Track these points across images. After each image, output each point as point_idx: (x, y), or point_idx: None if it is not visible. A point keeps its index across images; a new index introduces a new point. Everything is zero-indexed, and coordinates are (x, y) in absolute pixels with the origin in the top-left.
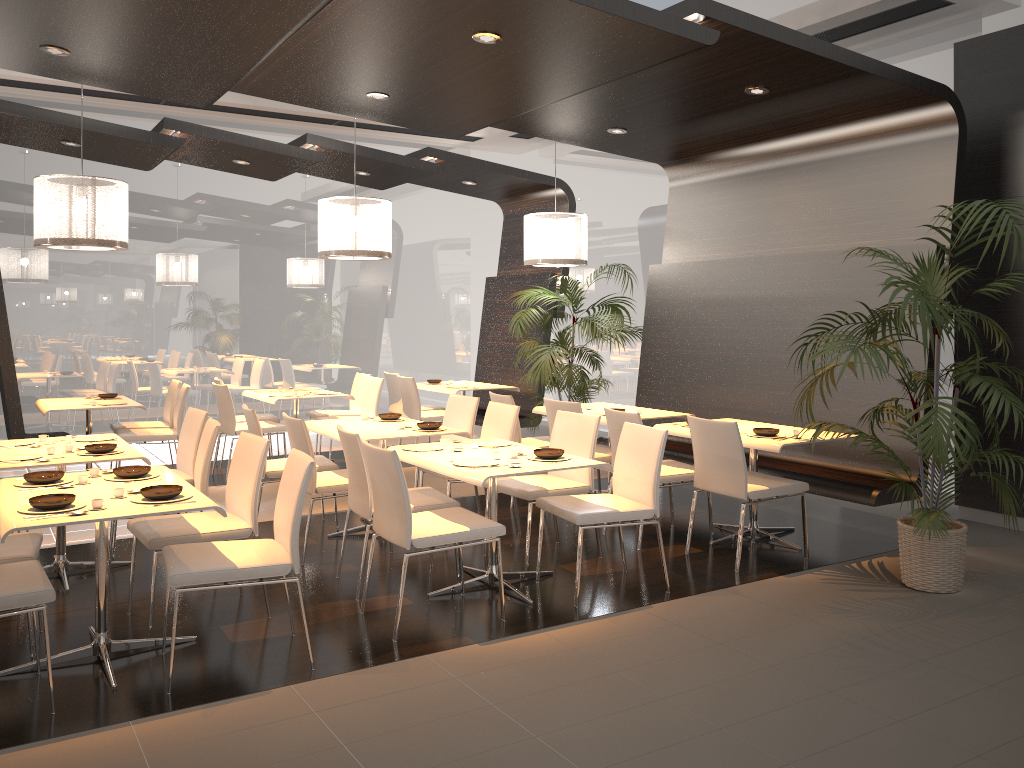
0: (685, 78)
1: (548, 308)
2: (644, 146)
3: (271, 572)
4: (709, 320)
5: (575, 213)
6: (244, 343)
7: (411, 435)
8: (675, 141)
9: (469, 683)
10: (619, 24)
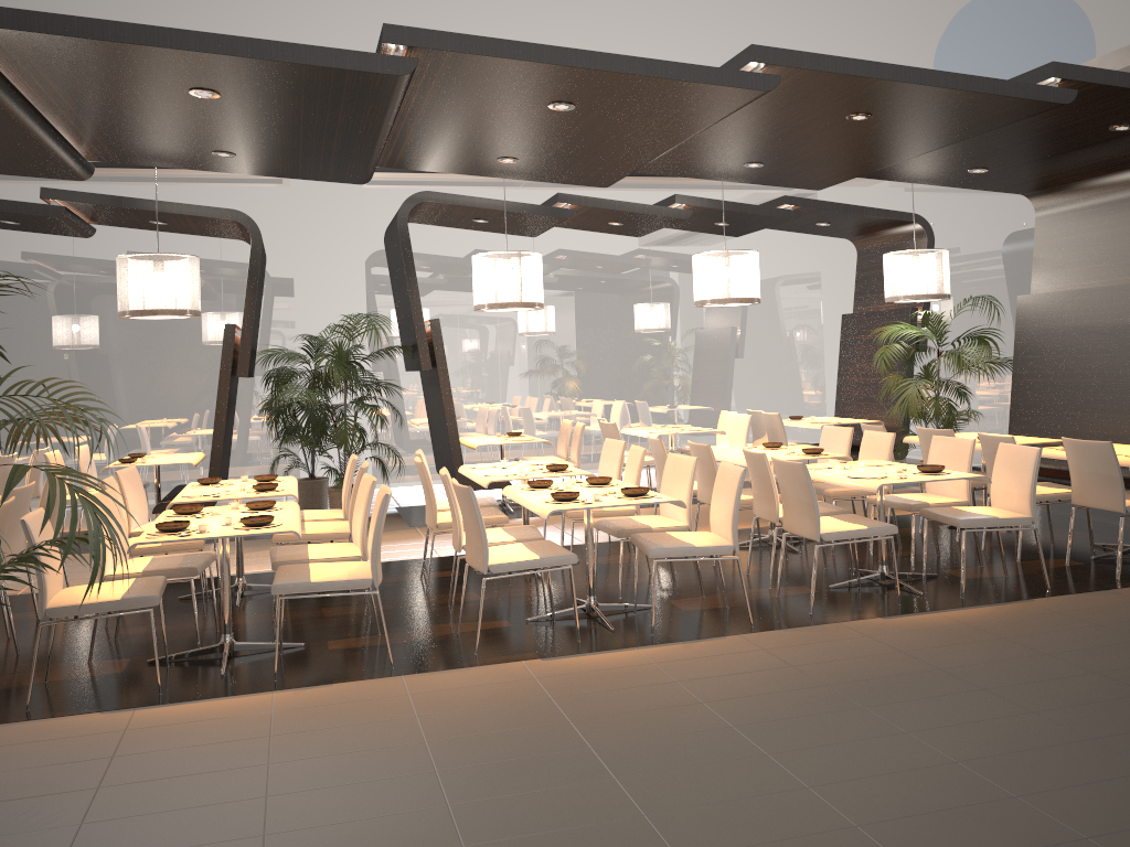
0: (1046, 124)
1: (910, 342)
2: (1006, 181)
3: (719, 551)
4: (1084, 348)
5: (936, 249)
6: (611, 386)
7: (799, 458)
8: (1039, 174)
9: (879, 639)
10: (980, 97)
